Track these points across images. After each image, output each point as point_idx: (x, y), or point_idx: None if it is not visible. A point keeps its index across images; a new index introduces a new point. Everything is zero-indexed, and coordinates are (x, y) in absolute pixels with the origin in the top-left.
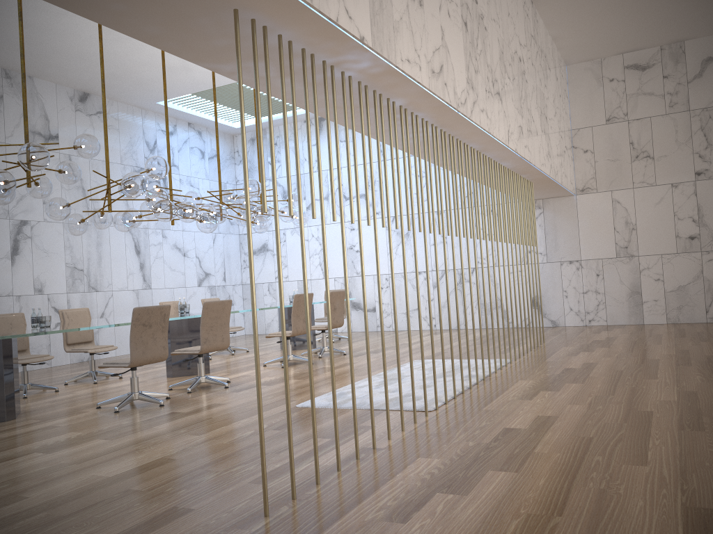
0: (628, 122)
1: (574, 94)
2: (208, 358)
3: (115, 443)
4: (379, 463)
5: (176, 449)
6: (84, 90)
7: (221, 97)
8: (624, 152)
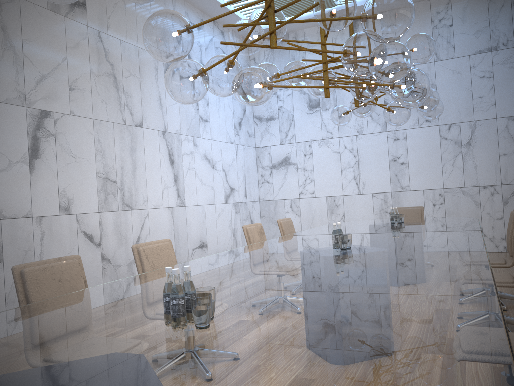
0: None
1: None
2: None
3: None
4: None
5: None
6: None
7: None
8: None
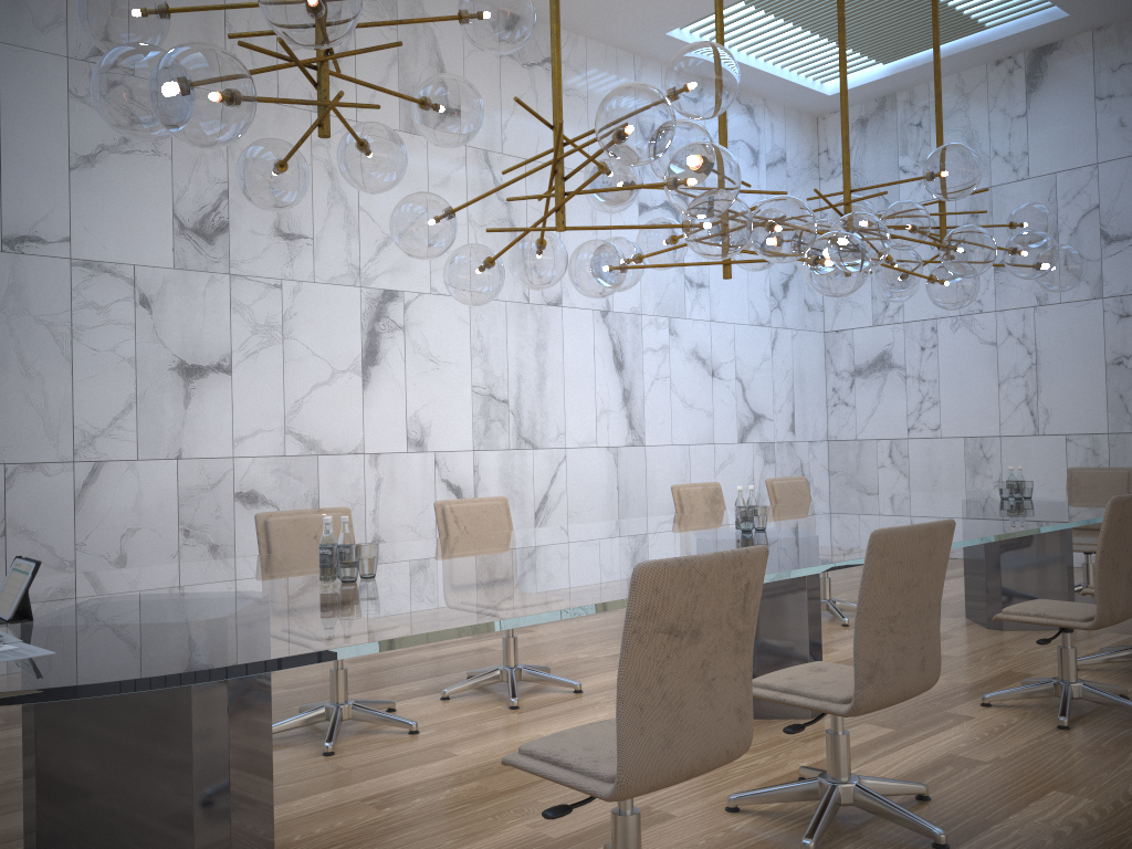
0: None
1: None
2: None
3: None
4: None
5: None
6: None
7: (810, 7)
8: None
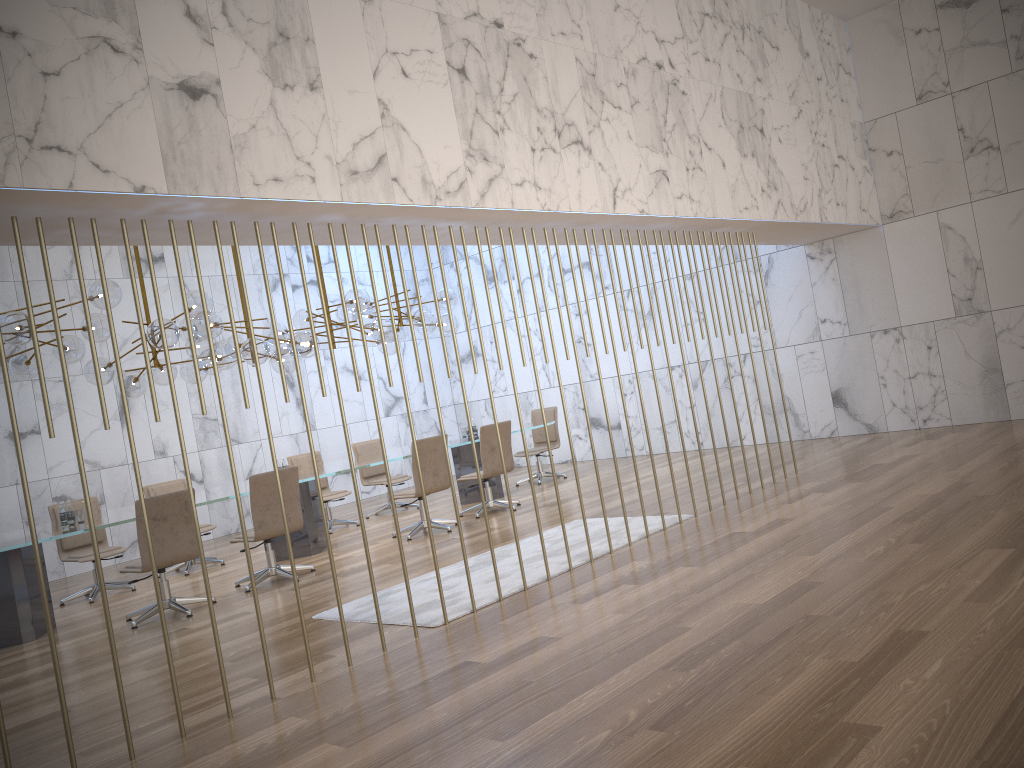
0: (952, 96)
1: (862, 65)
2: (316, 534)
3: None
4: (240, 725)
5: (96, 694)
6: None
7: None
8: (950, 146)
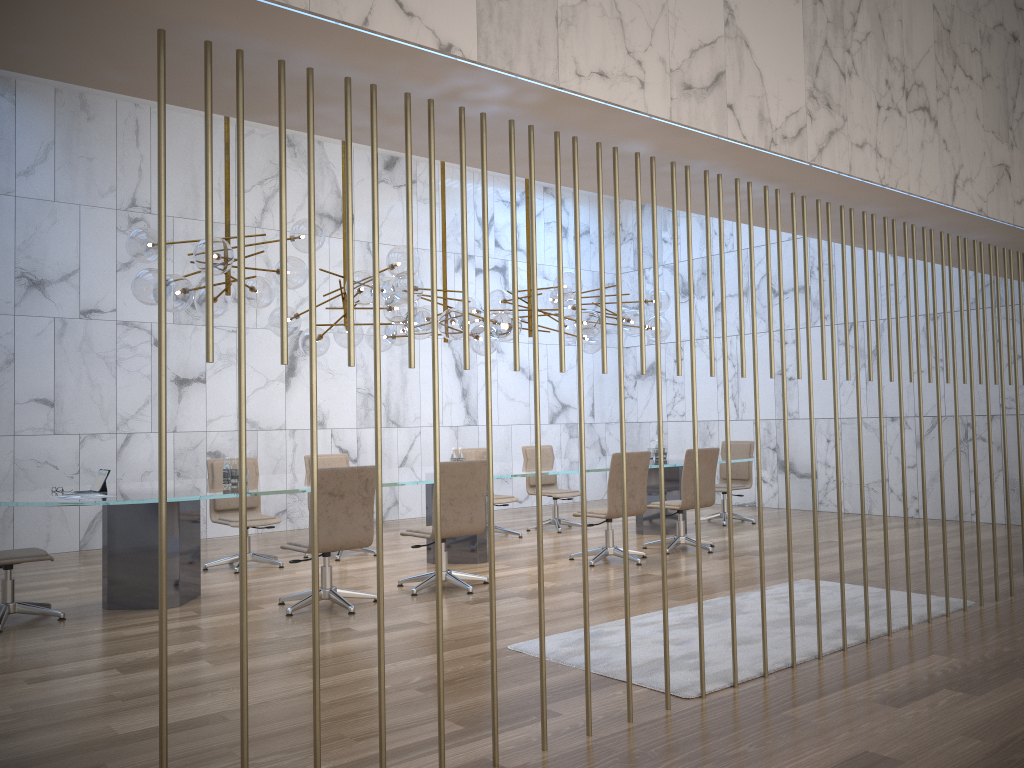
0: None
1: None
2: (485, 540)
3: (209, 673)
4: None
5: (255, 700)
6: (390, 153)
7: None
8: None
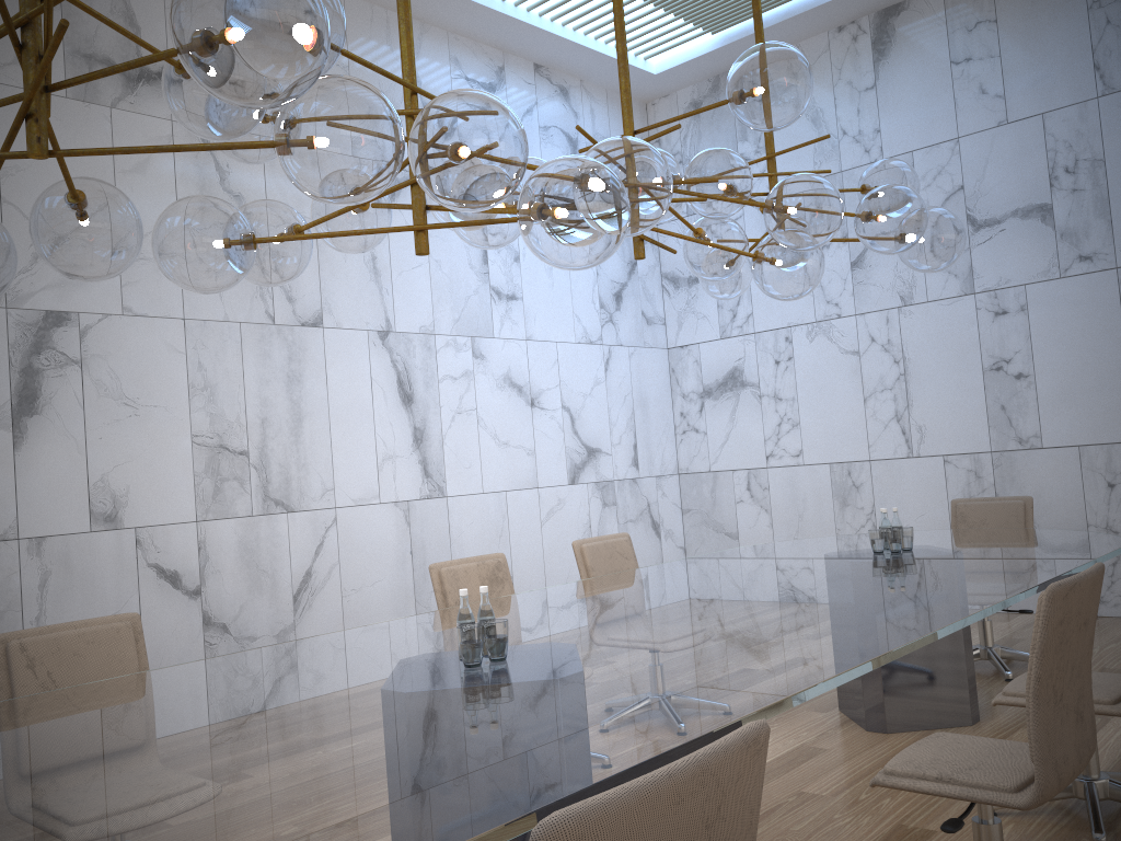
0: None
1: None
2: None
3: None
4: None
5: None
6: None
7: None
8: None
